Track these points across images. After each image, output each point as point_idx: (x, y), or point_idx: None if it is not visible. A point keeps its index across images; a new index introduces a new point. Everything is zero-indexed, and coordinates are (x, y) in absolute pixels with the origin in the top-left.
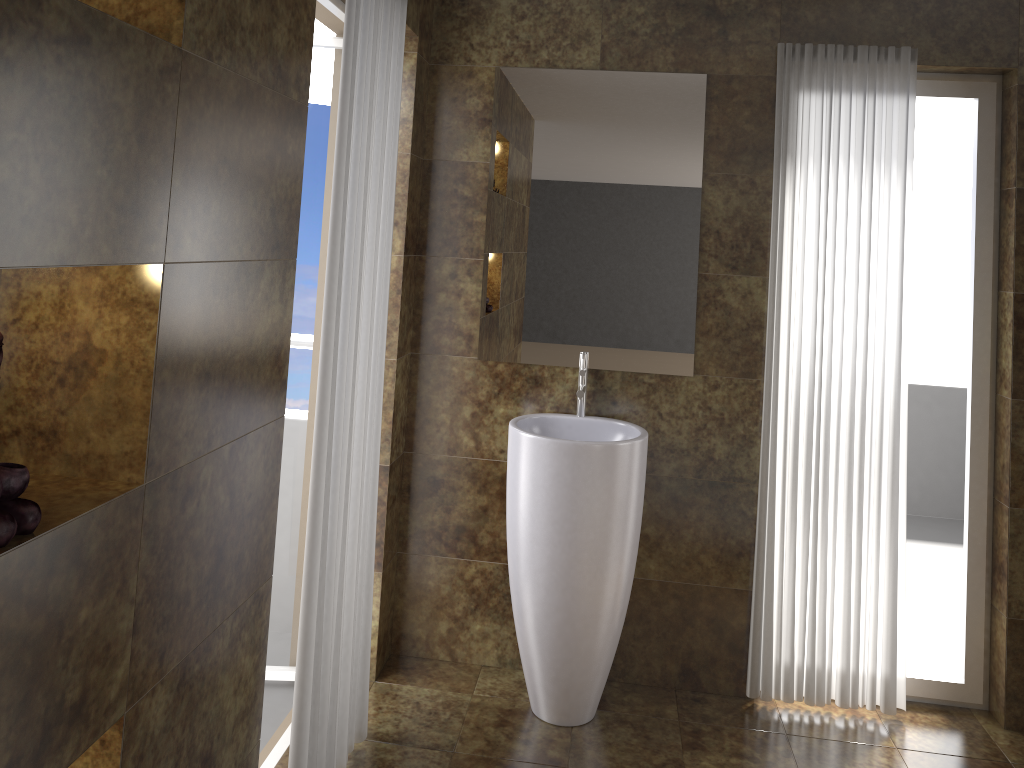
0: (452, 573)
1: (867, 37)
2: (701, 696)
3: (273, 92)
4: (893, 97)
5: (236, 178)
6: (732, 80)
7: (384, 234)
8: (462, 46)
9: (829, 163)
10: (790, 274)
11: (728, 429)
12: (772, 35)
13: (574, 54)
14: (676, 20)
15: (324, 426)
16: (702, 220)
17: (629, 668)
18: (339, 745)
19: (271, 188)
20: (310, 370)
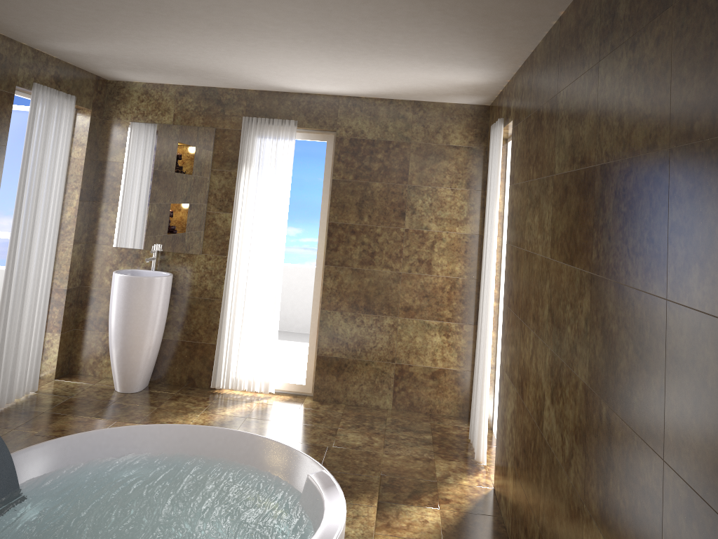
0: (97, 338)
1: (279, 115)
2: (193, 388)
3: None
4: (286, 140)
5: None
6: (225, 131)
7: (56, 191)
8: (116, 112)
9: (259, 167)
10: (241, 212)
11: (213, 277)
12: (242, 113)
13: (162, 117)
14: (205, 105)
15: (10, 260)
16: (209, 189)
17: (167, 377)
18: (19, 387)
19: None
20: None
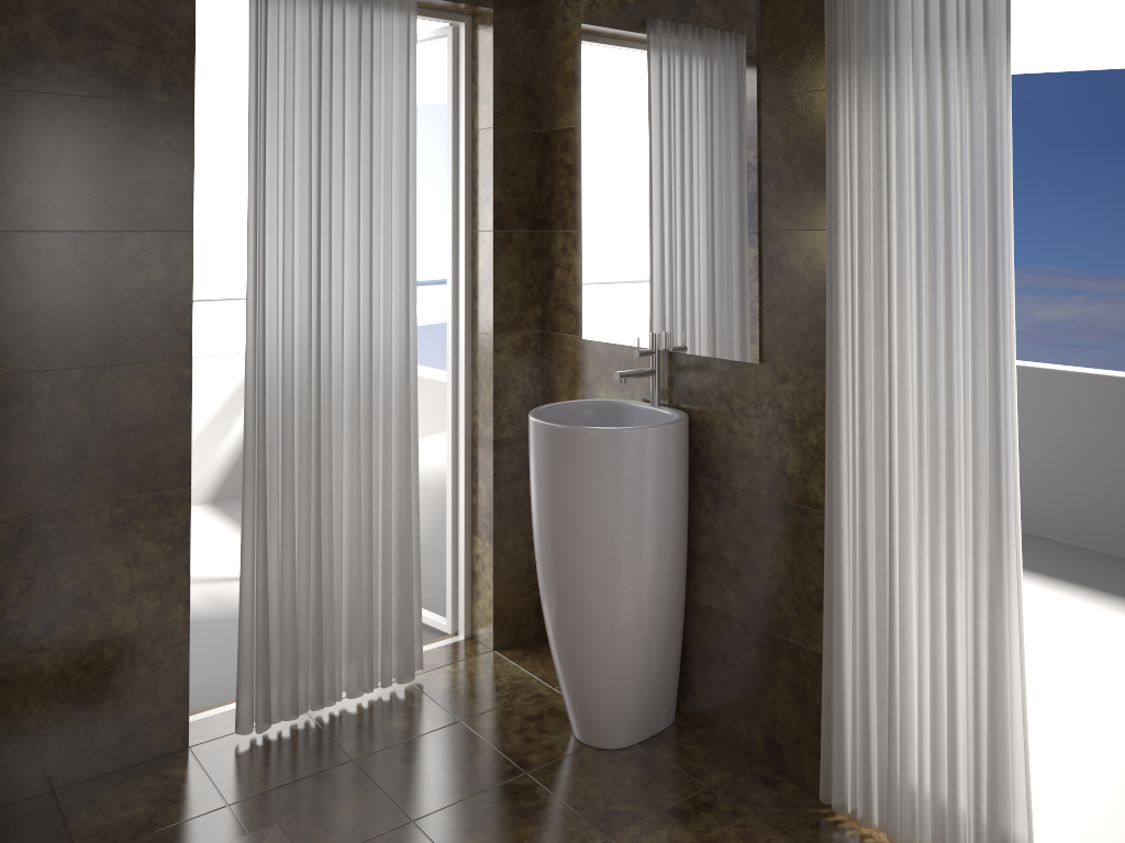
0: None
1: None
2: (779, 779)
3: (116, 100)
4: None
5: (56, 170)
6: None
7: (388, 209)
8: (560, 5)
9: (888, 56)
10: (850, 223)
11: (799, 436)
12: None
13: None
14: None
15: (248, 374)
16: (762, 161)
17: (717, 718)
18: (349, 671)
19: (126, 175)
20: (439, 343)
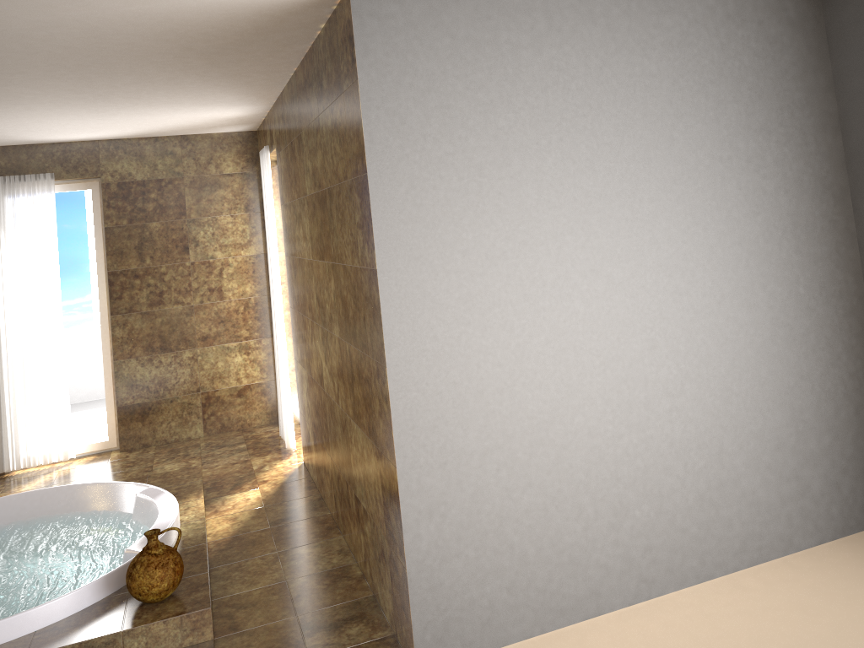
0: None
1: (31, 170)
2: None
3: None
4: (44, 195)
5: None
6: None
7: None
8: None
9: (16, 229)
10: (2, 281)
11: None
12: None
13: None
14: None
15: None
16: None
17: None
18: None
19: None
20: None
